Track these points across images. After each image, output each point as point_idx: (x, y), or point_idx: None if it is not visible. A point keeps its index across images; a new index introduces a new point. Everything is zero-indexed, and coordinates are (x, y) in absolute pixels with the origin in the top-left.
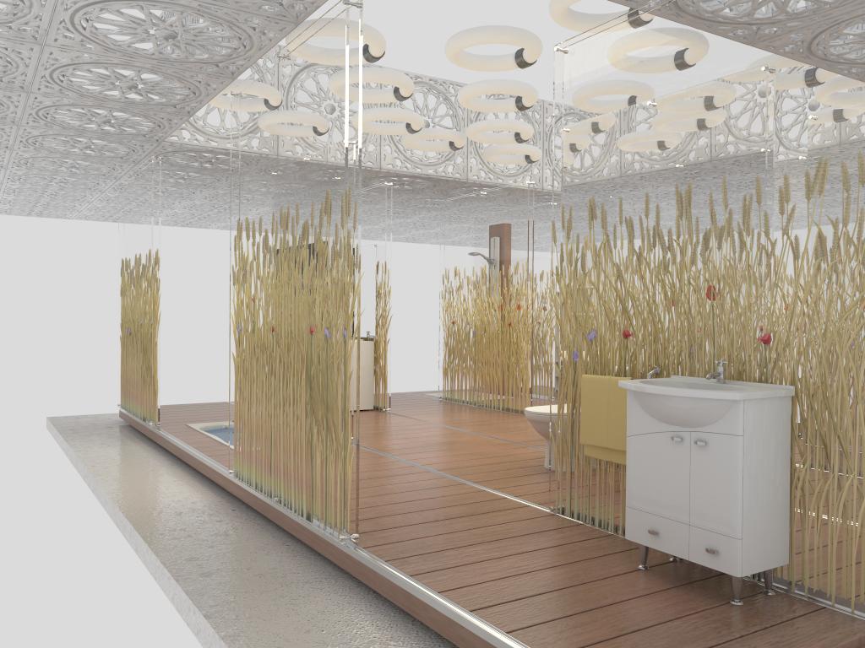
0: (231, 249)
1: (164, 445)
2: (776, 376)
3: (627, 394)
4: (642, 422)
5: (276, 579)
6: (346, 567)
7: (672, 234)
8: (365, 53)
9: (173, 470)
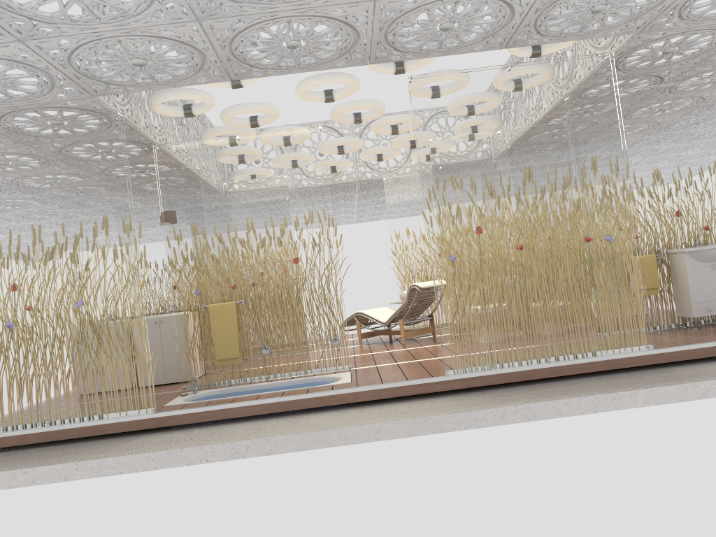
0: (427, 198)
1: (214, 417)
2: (715, 241)
3: (684, 255)
4: (695, 265)
5: (651, 376)
6: (656, 361)
7: (658, 189)
8: (399, 67)
9: (311, 416)
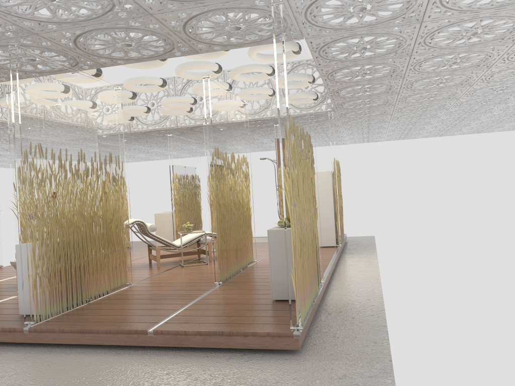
0: None
1: None
2: None
3: None
4: None
5: None
6: None
7: None
8: None
9: None
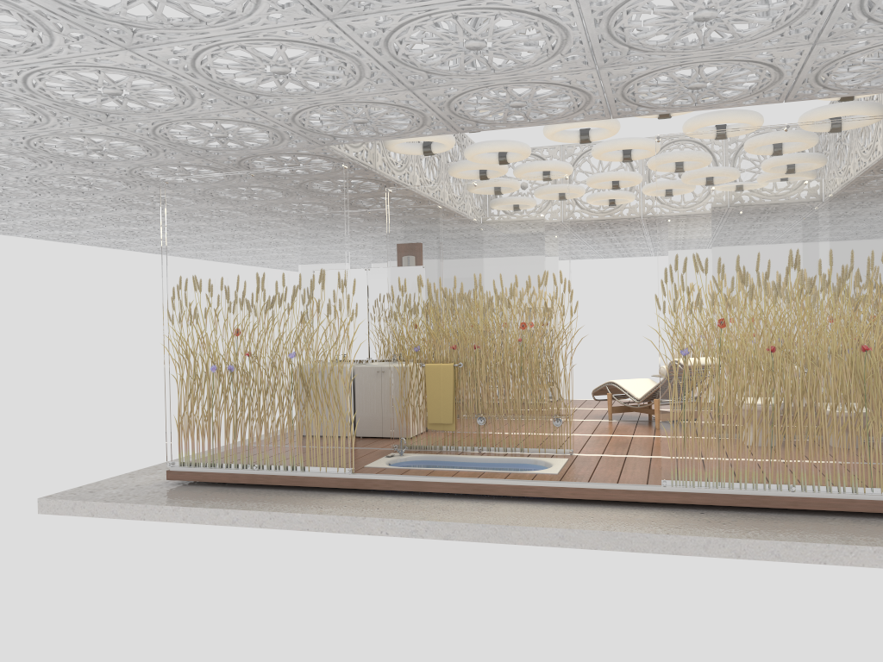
0: (661, 280)
1: (407, 488)
2: None
3: None
4: None
5: None
6: None
7: None
8: None
9: (503, 504)
